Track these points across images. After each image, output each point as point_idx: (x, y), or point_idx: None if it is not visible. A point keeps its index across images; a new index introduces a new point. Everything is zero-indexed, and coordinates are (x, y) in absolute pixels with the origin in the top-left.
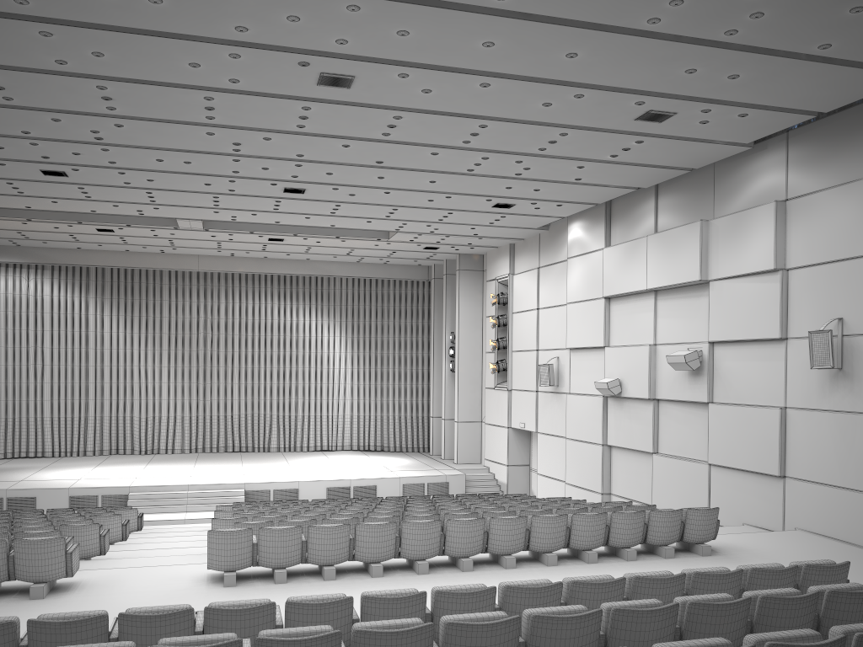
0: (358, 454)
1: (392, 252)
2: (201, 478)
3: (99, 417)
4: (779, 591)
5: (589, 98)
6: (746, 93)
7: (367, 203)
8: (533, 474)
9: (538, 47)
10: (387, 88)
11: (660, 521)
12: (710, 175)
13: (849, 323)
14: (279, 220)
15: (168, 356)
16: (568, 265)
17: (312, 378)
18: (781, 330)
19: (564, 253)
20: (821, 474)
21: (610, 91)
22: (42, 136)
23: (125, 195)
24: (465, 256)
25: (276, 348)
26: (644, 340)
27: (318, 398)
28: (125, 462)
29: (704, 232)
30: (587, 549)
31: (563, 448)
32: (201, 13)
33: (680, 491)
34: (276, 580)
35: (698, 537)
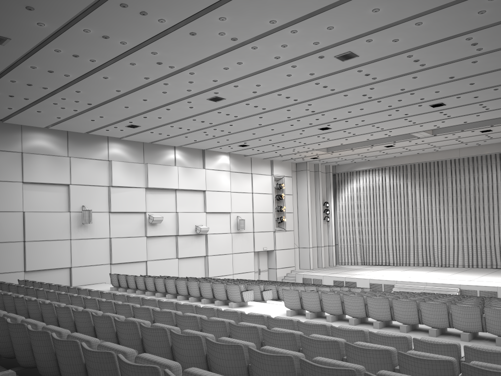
0: None
1: None
2: (440, 280)
3: (415, 245)
4: (327, 338)
5: None
6: None
7: (498, 98)
8: None
9: None
10: (375, 48)
11: None
12: None
13: None
14: (463, 121)
15: (451, 210)
16: None
17: None
18: None
19: None
20: None
21: None
22: (296, 117)
23: (366, 129)
24: None
25: None
26: None
27: None
28: (420, 270)
29: None
30: (500, 336)
31: None
32: (257, 59)
33: None
34: (306, 317)
35: None
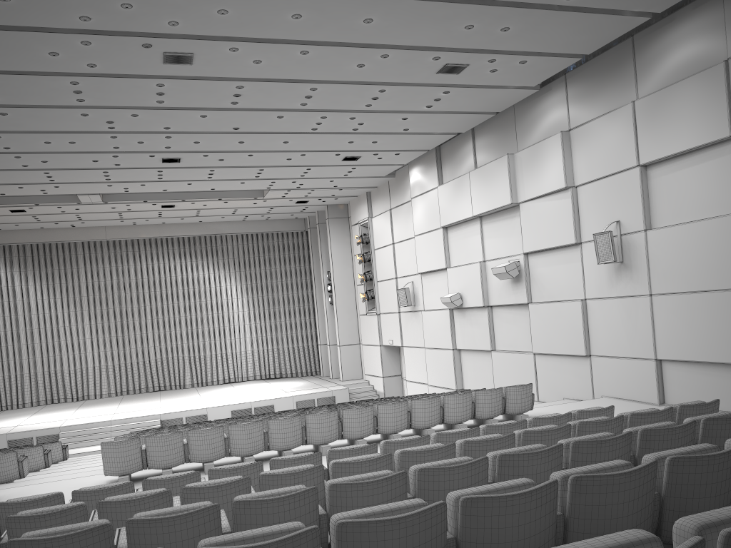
0: (261, 382)
1: (270, 208)
2: (123, 414)
3: (33, 373)
4: (540, 428)
5: (394, 57)
6: (520, 43)
7: (236, 166)
8: (405, 382)
9: (338, 16)
10: (223, 62)
11: (484, 398)
12: (512, 116)
13: (625, 224)
14: (166, 188)
15: (88, 316)
16: (412, 204)
17: (215, 322)
18: (576, 237)
19: (408, 194)
20: (616, 350)
21: (409, 50)
22: None
23: (27, 176)
24: (332, 206)
25: (181, 300)
26: (476, 259)
27: (223, 339)
28: (58, 409)
29: (511, 164)
30: (427, 428)
31: (424, 356)
32: (46, 6)
33: (514, 379)
34: None
35: (517, 408)
